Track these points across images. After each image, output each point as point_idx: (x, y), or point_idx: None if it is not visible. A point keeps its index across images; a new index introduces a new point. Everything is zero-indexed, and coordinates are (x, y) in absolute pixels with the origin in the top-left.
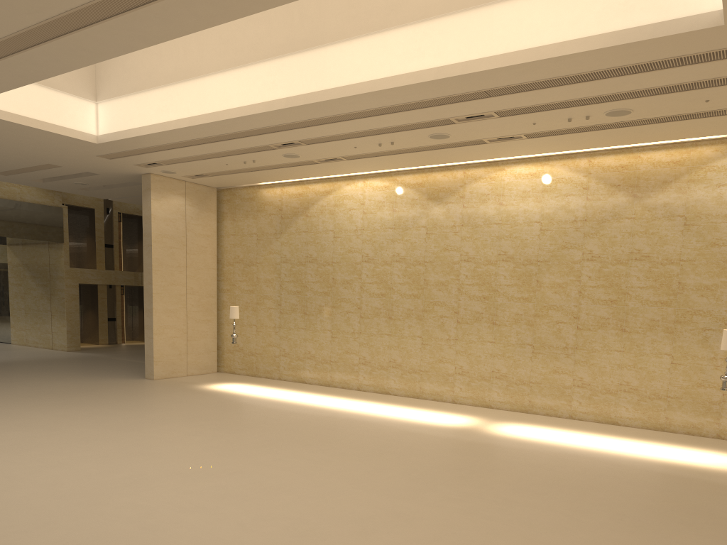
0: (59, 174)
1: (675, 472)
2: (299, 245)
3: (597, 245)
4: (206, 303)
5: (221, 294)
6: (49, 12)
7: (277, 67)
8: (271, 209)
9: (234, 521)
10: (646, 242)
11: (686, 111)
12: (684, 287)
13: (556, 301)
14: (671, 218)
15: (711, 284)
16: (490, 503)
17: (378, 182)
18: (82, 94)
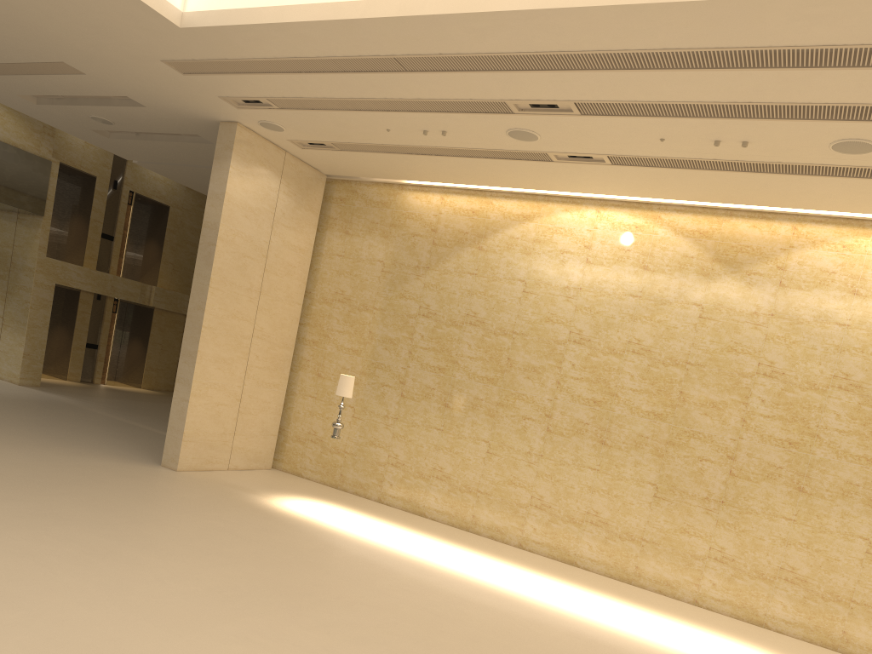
0: (73, 91)
1: None
2: (456, 294)
3: None
4: (277, 356)
5: (300, 347)
6: None
7: None
8: (417, 227)
9: None
10: None
11: None
12: None
13: None
14: None
15: None
16: None
17: (625, 215)
18: None
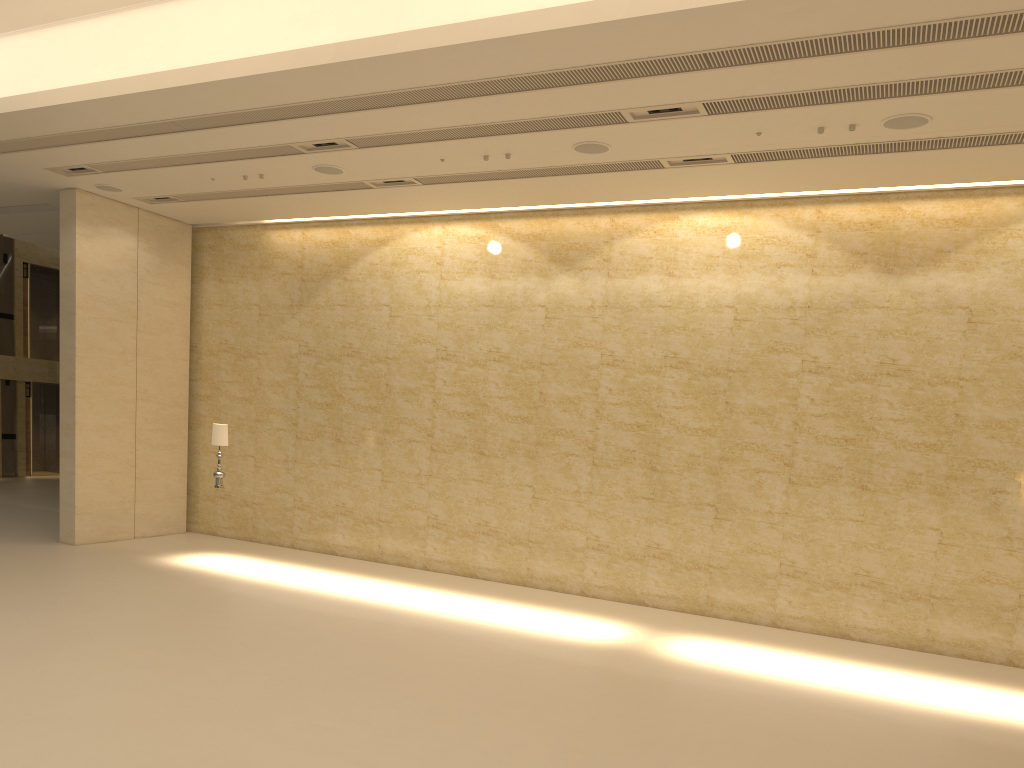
0: None
1: (998, 740)
2: (331, 328)
3: (826, 349)
4: (170, 417)
5: (195, 403)
6: None
7: None
8: (285, 265)
9: None
10: (906, 347)
11: (1014, 126)
12: (965, 422)
13: (757, 437)
14: (948, 311)
15: (1008, 420)
16: None
17: (468, 228)
18: None
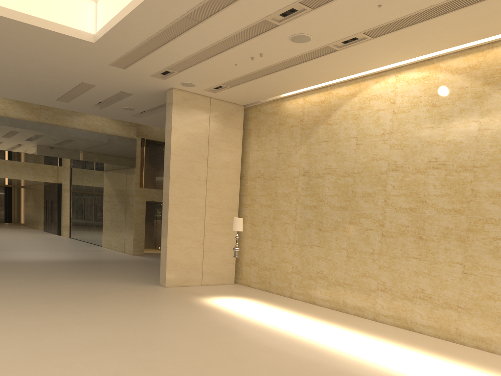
0: (102, 96)
1: None
2: (318, 157)
3: None
4: (226, 216)
5: (242, 209)
6: None
7: None
8: (292, 121)
9: None
10: None
11: None
12: None
13: None
14: None
15: None
16: None
17: (415, 73)
18: None
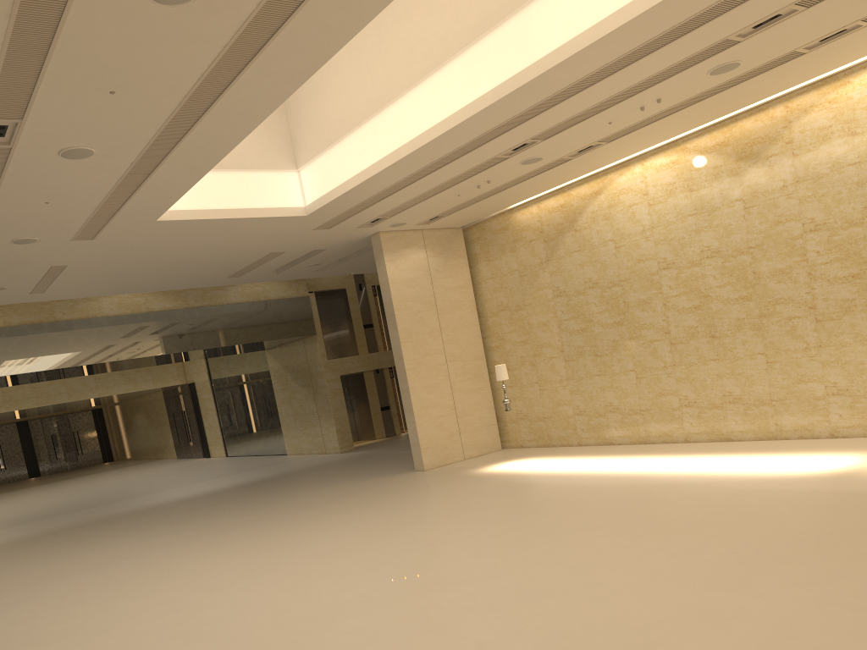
0: (287, 260)
1: None
2: (572, 270)
3: None
4: (473, 368)
5: (490, 354)
6: (183, 87)
7: (474, 56)
8: (530, 234)
9: (472, 642)
10: None
11: None
12: None
13: None
14: None
15: None
16: (865, 584)
17: (662, 158)
18: (280, 166)
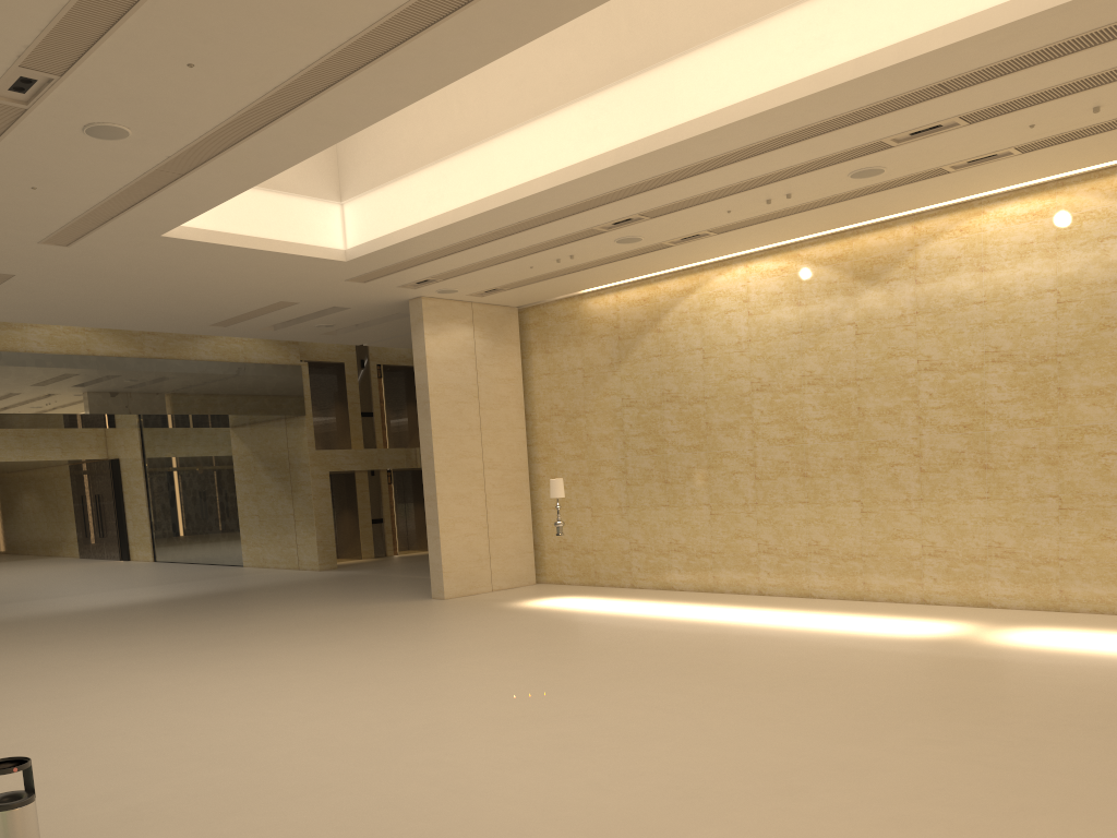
0: (296, 314)
1: None
2: (649, 378)
3: None
4: (513, 480)
5: (534, 466)
6: (278, 76)
7: (599, 105)
8: (602, 328)
9: (583, 780)
10: None
11: None
12: None
13: (1097, 419)
14: None
15: None
16: (1001, 745)
17: (770, 262)
18: (321, 194)
